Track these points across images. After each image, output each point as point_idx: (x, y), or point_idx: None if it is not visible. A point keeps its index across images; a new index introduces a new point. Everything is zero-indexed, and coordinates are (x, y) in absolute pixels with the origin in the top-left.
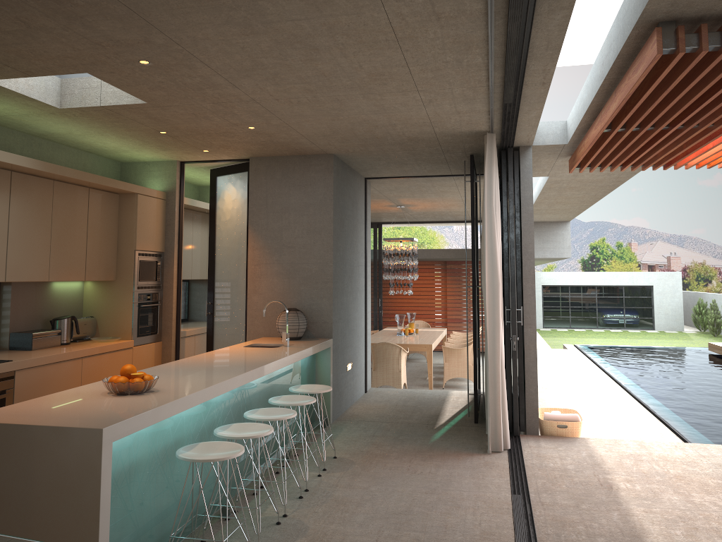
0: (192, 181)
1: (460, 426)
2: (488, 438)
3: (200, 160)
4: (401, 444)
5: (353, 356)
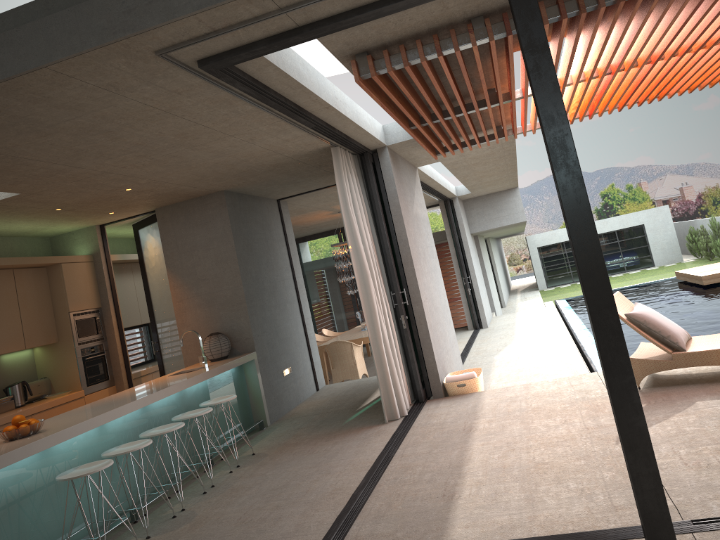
0: (128, 236)
1: (379, 404)
2: (383, 410)
3: (115, 220)
4: (317, 430)
5: (292, 361)
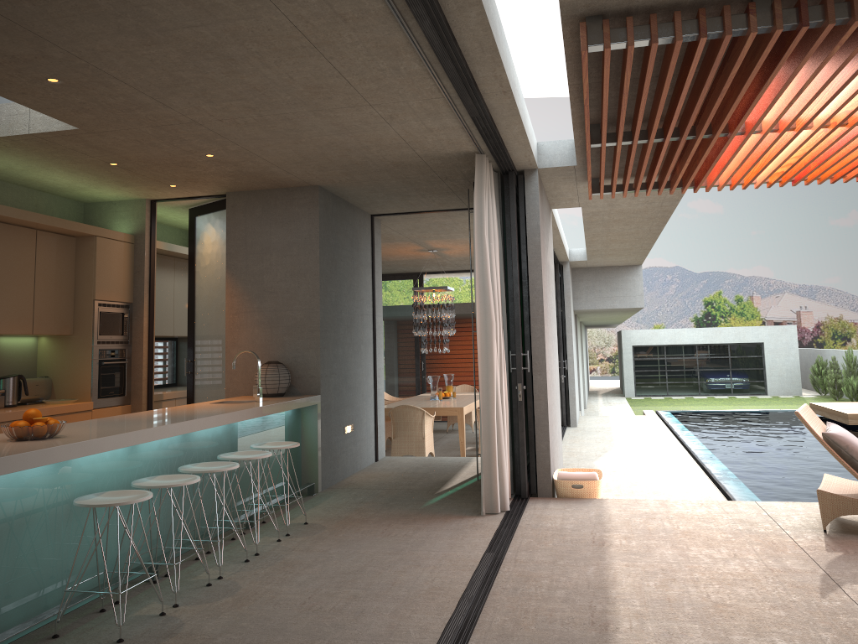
0: (176, 224)
1: (466, 491)
2: (481, 498)
3: (172, 198)
4: (388, 509)
5: (355, 418)
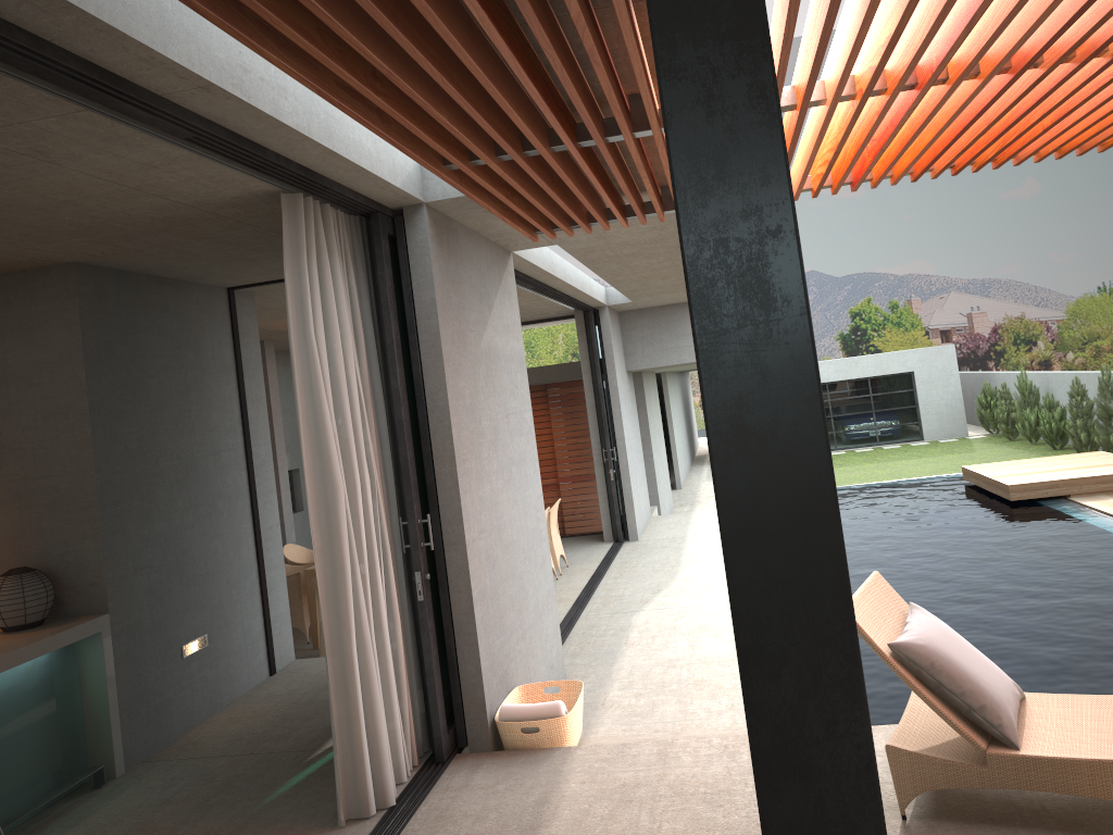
0: None
1: None
2: (337, 797)
3: None
4: (197, 820)
5: (212, 623)
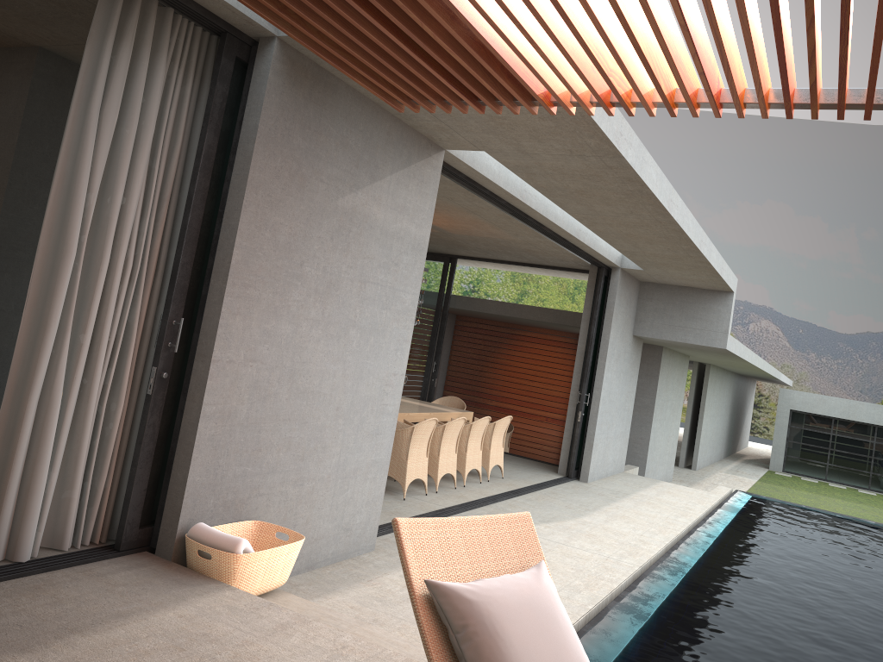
0: None
1: None
2: None
3: None
4: None
5: None
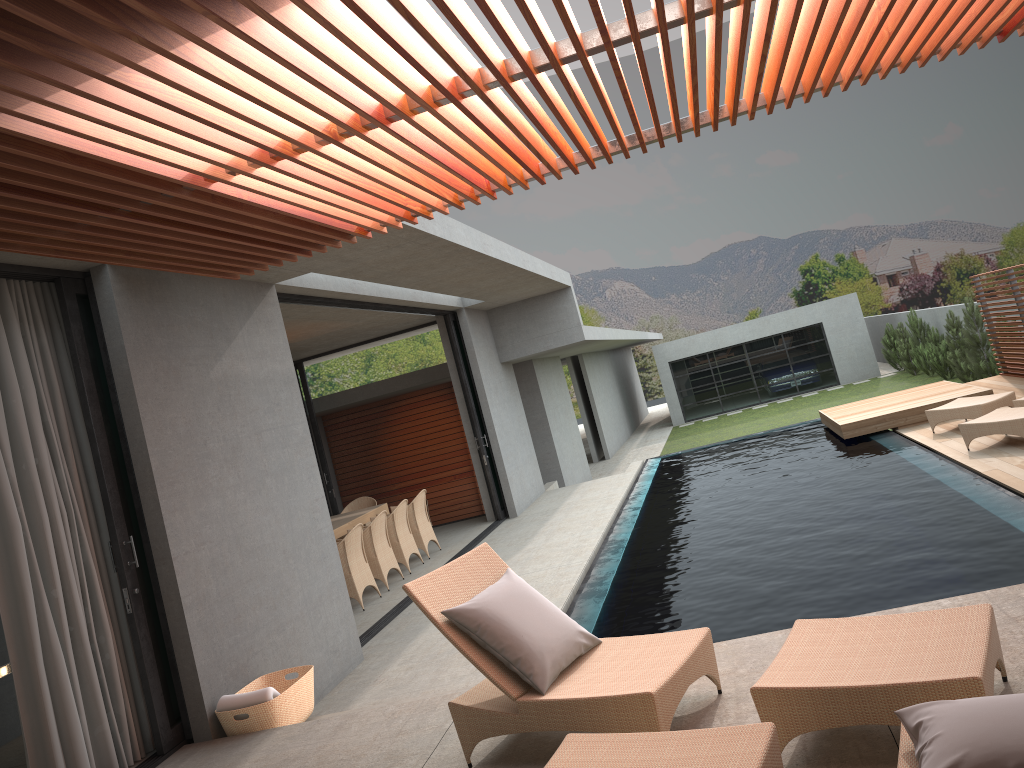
0: None
1: None
2: None
3: None
4: None
5: None
